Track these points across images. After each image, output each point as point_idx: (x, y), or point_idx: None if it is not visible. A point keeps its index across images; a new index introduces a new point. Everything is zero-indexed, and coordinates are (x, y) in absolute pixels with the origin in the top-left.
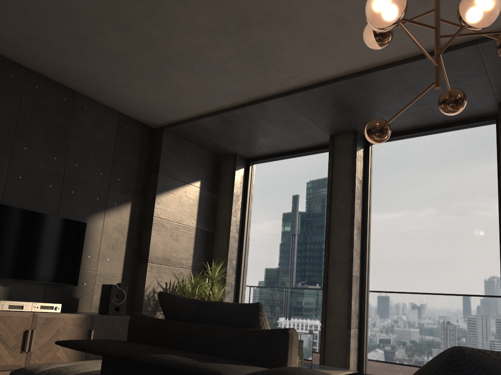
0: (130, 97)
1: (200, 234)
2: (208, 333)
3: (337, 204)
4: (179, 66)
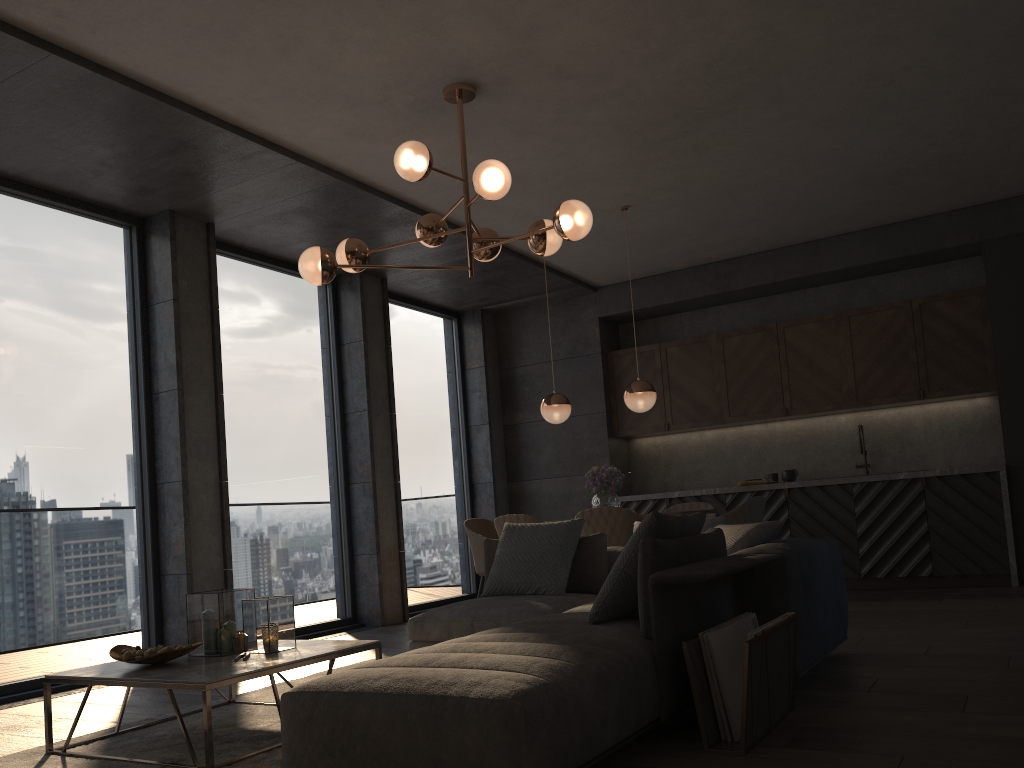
0: None
1: None
2: (708, 540)
3: None
4: None
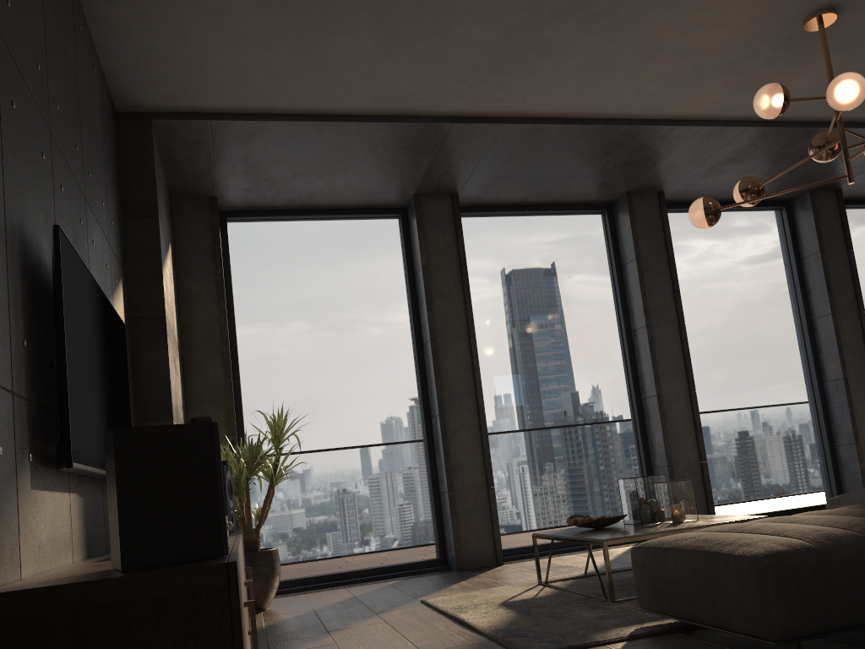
0: (184, 37)
1: (180, 358)
2: None
3: (441, 305)
4: (386, 22)
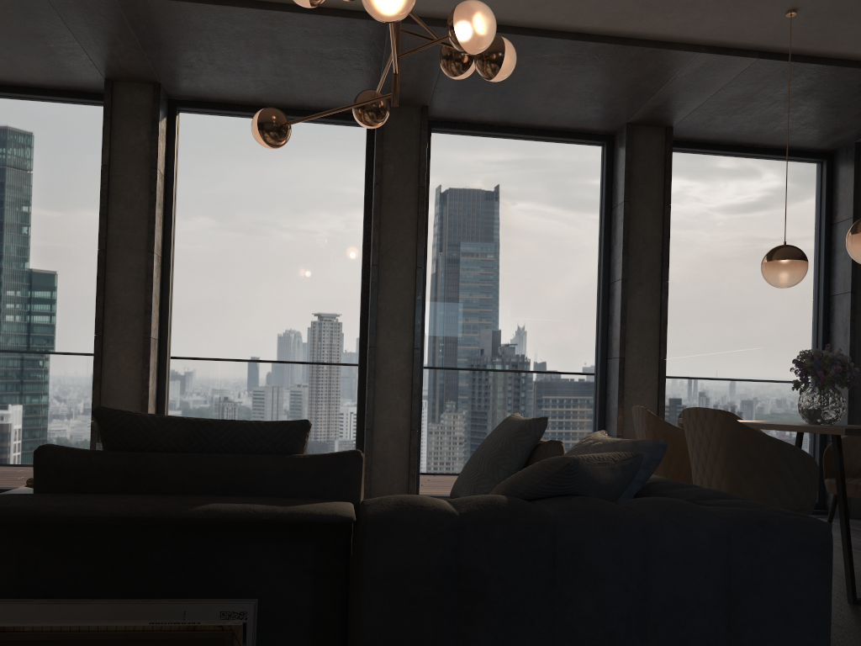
0: None
1: None
2: (238, 466)
3: (121, 212)
4: None
